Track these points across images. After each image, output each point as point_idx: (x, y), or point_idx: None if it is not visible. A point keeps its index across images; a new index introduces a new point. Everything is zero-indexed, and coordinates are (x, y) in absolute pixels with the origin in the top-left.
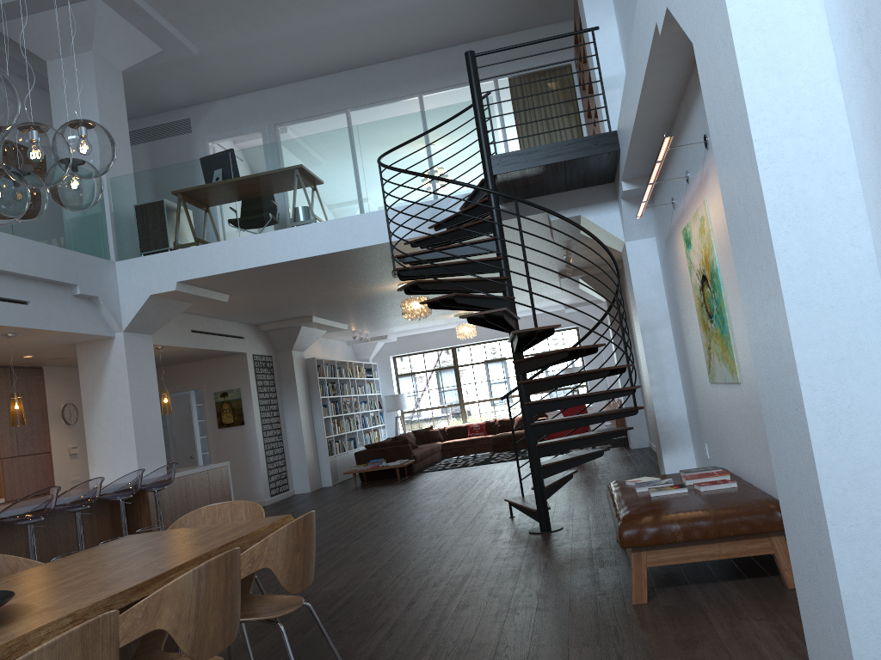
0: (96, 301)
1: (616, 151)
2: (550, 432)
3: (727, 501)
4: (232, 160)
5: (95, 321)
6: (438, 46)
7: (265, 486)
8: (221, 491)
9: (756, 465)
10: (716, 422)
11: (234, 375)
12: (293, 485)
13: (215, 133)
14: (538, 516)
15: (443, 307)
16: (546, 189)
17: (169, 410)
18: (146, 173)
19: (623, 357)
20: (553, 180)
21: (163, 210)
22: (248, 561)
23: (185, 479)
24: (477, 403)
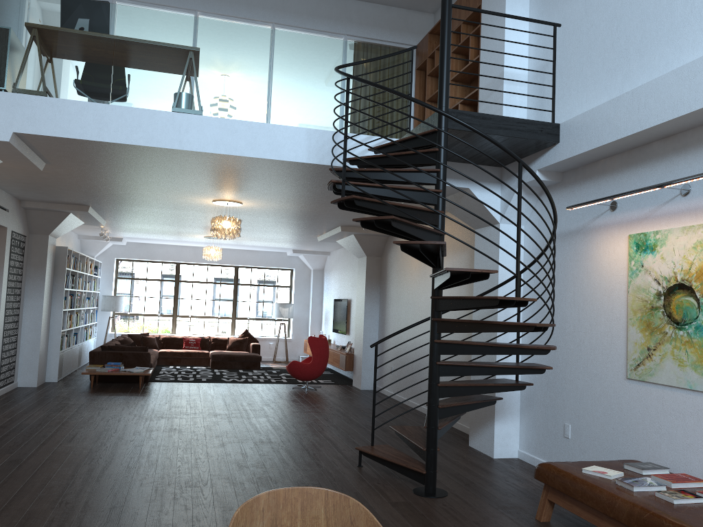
0: None
1: (554, 143)
2: (452, 395)
3: None
4: (119, 14)
5: None
6: None
7: None
8: None
9: None
10: (620, 414)
11: None
12: (18, 376)
13: None
14: (426, 479)
15: (407, 251)
16: (453, 156)
17: None
18: None
19: (370, 310)
20: (473, 149)
21: (12, 40)
22: None
23: None
24: (189, 318)
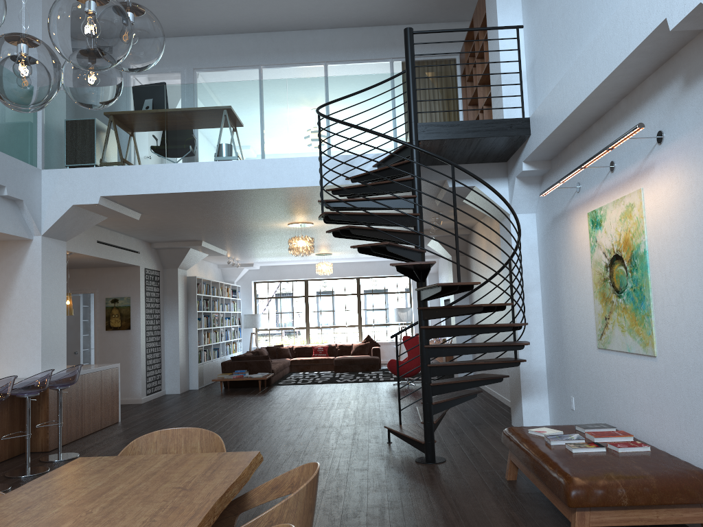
0: (20, 204)
1: (526, 135)
2: (443, 374)
3: (660, 468)
4: (167, 92)
5: (16, 223)
6: (347, 25)
7: (143, 386)
8: (110, 391)
9: (663, 431)
10: (597, 382)
11: (126, 285)
12: (165, 386)
13: None
14: (425, 448)
15: (369, 252)
16: (451, 159)
17: (70, 311)
18: None
19: None
20: (462, 152)
21: (95, 128)
22: (265, 524)
23: (82, 377)
24: (320, 328)
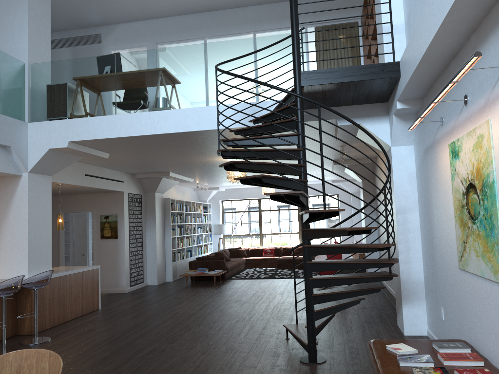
0: (9, 149)
1: (397, 77)
2: (324, 286)
3: None
4: (116, 59)
5: (6, 163)
6: (270, 1)
7: (127, 280)
8: (91, 286)
9: None
10: (459, 299)
11: (114, 205)
12: (147, 279)
13: (116, 45)
14: (308, 349)
15: (252, 183)
16: (338, 102)
17: (61, 227)
18: (56, 62)
19: (369, 220)
20: (344, 95)
21: (65, 90)
22: None
23: (64, 277)
24: (270, 235)
